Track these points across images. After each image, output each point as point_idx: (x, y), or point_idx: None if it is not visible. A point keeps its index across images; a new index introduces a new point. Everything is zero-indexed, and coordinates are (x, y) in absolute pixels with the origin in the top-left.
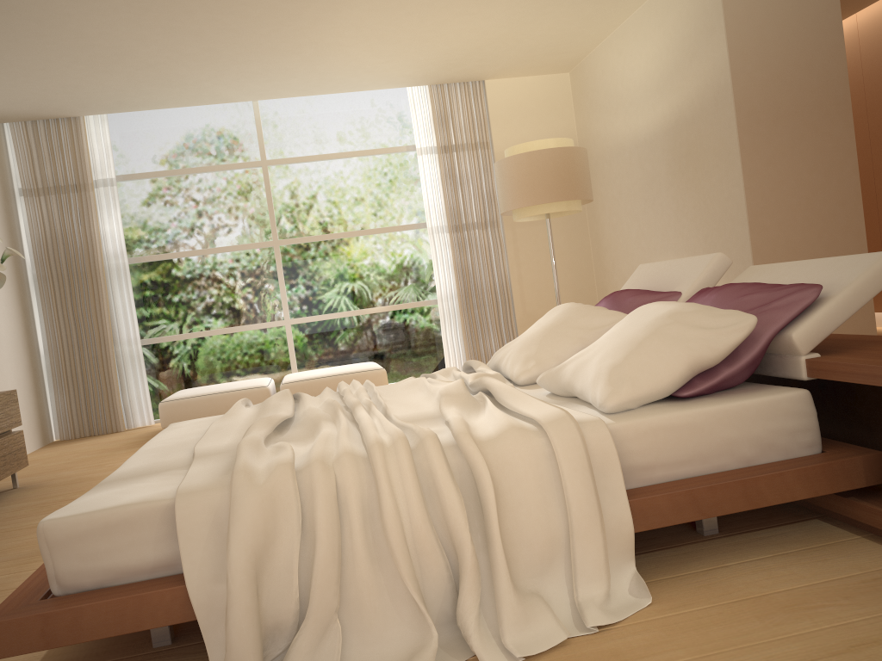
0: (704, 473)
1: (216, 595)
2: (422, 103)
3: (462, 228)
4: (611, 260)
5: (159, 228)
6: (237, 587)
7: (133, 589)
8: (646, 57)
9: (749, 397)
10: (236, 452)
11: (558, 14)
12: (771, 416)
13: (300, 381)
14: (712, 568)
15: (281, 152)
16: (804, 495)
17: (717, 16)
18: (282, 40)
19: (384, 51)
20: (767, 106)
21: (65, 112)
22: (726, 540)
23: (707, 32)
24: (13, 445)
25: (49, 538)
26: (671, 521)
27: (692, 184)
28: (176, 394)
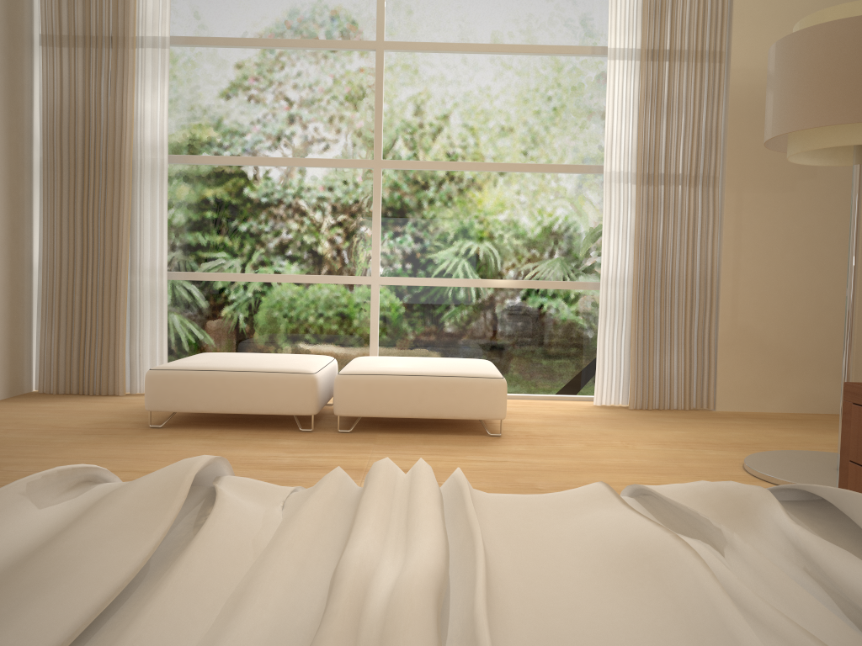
0: None
1: None
2: None
3: (658, 180)
4: None
5: (221, 119)
6: None
7: None
8: None
9: None
10: None
11: None
12: None
13: (366, 375)
14: None
15: (406, 33)
16: None
17: None
18: None
19: None
20: None
21: None
22: None
23: None
24: None
25: None
26: None
27: None
28: (183, 360)
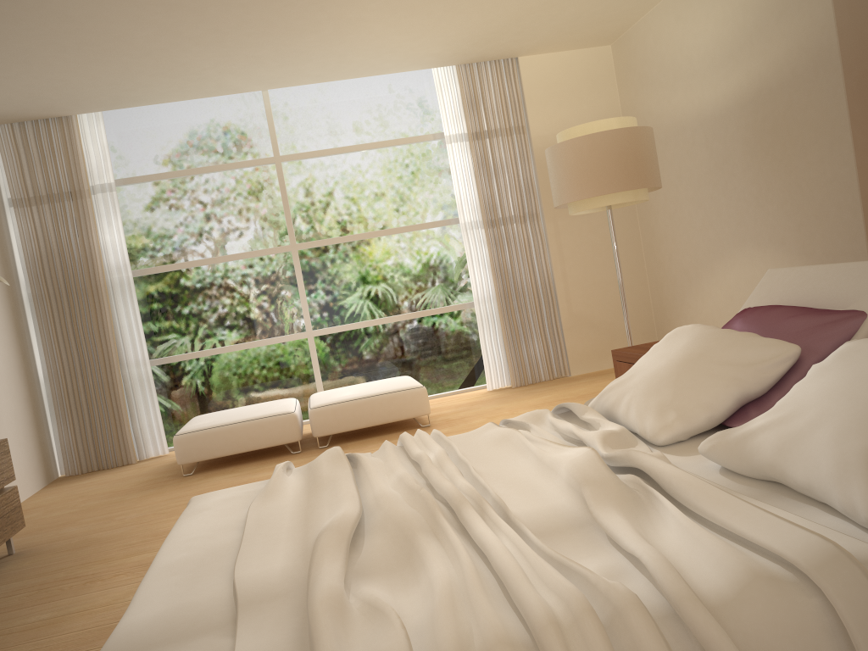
0: None
1: None
2: (449, 86)
3: (499, 223)
4: (668, 252)
5: (165, 236)
6: None
7: None
8: (714, 19)
9: None
10: (309, 624)
11: None
12: None
13: (330, 405)
14: None
15: (295, 147)
16: None
17: None
18: (298, 16)
19: (412, 26)
20: None
21: (54, 111)
22: None
23: None
24: (5, 506)
25: None
26: None
27: (779, 164)
28: (191, 424)
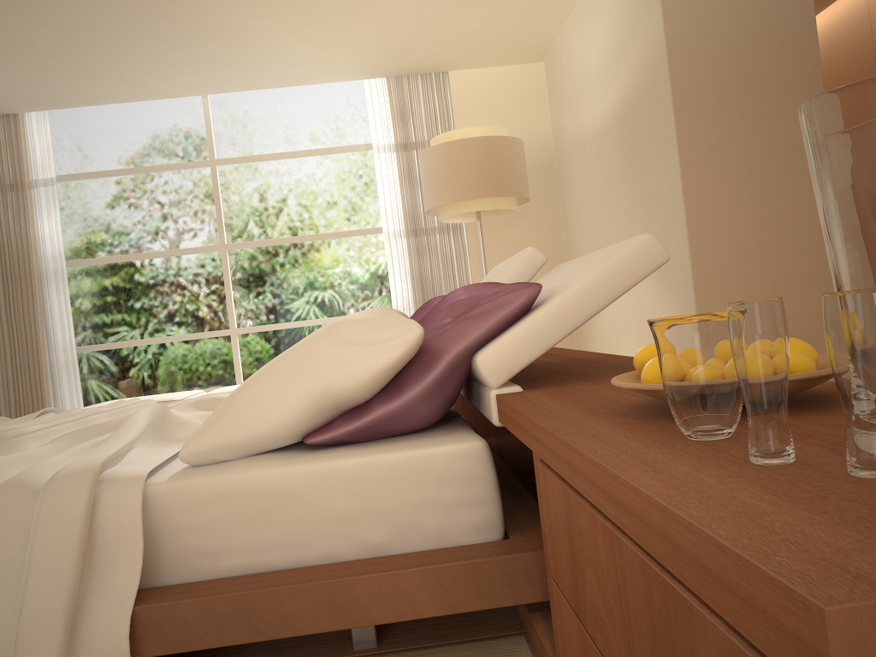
0: (302, 565)
1: None
2: (380, 97)
3: (422, 233)
4: None
5: (103, 230)
6: None
7: None
8: (599, 35)
9: (392, 450)
10: None
11: None
12: (416, 482)
13: None
14: None
15: (231, 151)
16: (435, 610)
17: None
18: (186, 22)
19: (311, 36)
20: (712, 81)
21: None
22: None
23: None
24: None
25: None
26: (206, 642)
27: (639, 179)
28: (90, 405)
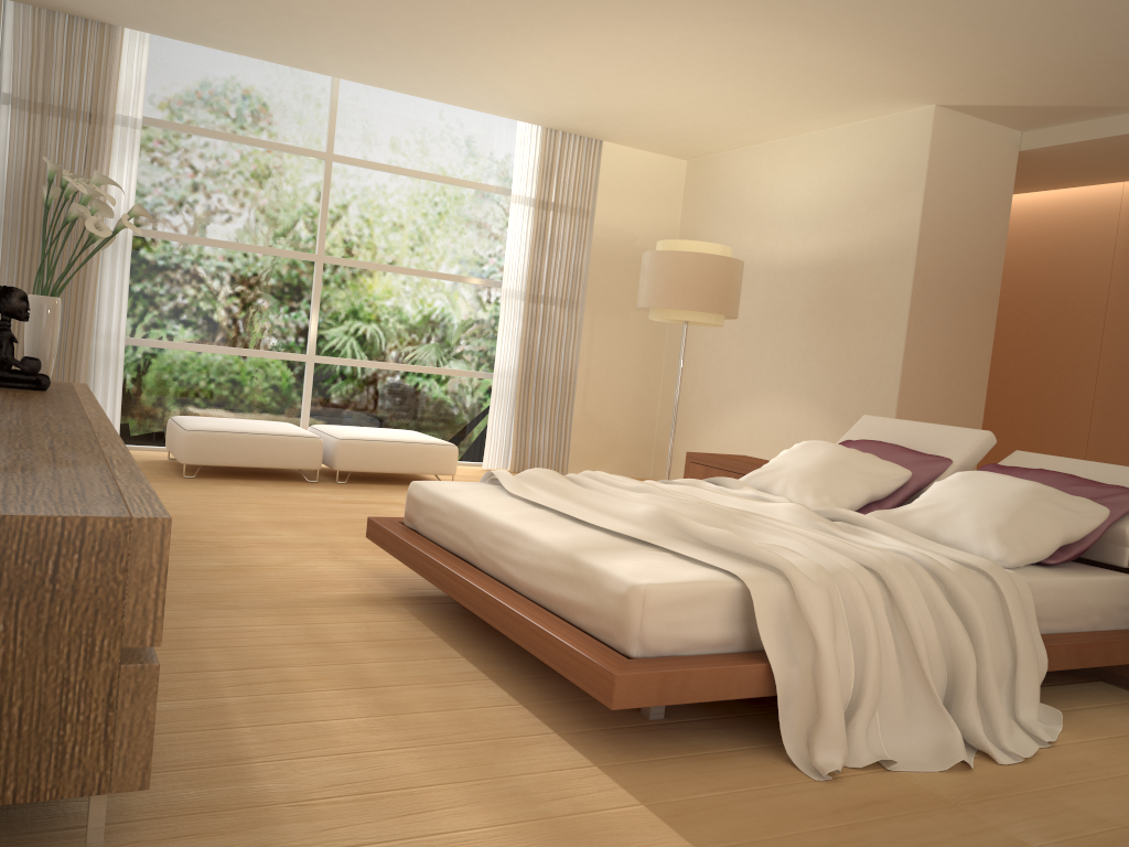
0: (1068, 631)
1: (791, 676)
2: (530, 144)
3: (540, 300)
4: (693, 378)
5: (177, 199)
6: (833, 671)
7: (716, 660)
8: (809, 184)
9: (1099, 574)
10: (737, 545)
11: (743, 112)
12: (1114, 593)
13: (361, 440)
14: (1070, 709)
15: (351, 150)
16: None
17: (917, 179)
18: (464, 41)
19: (547, 85)
20: (938, 279)
21: (109, 17)
22: (1050, 688)
23: (900, 189)
24: None
25: (648, 601)
26: (1062, 666)
27: (835, 330)
28: (193, 422)
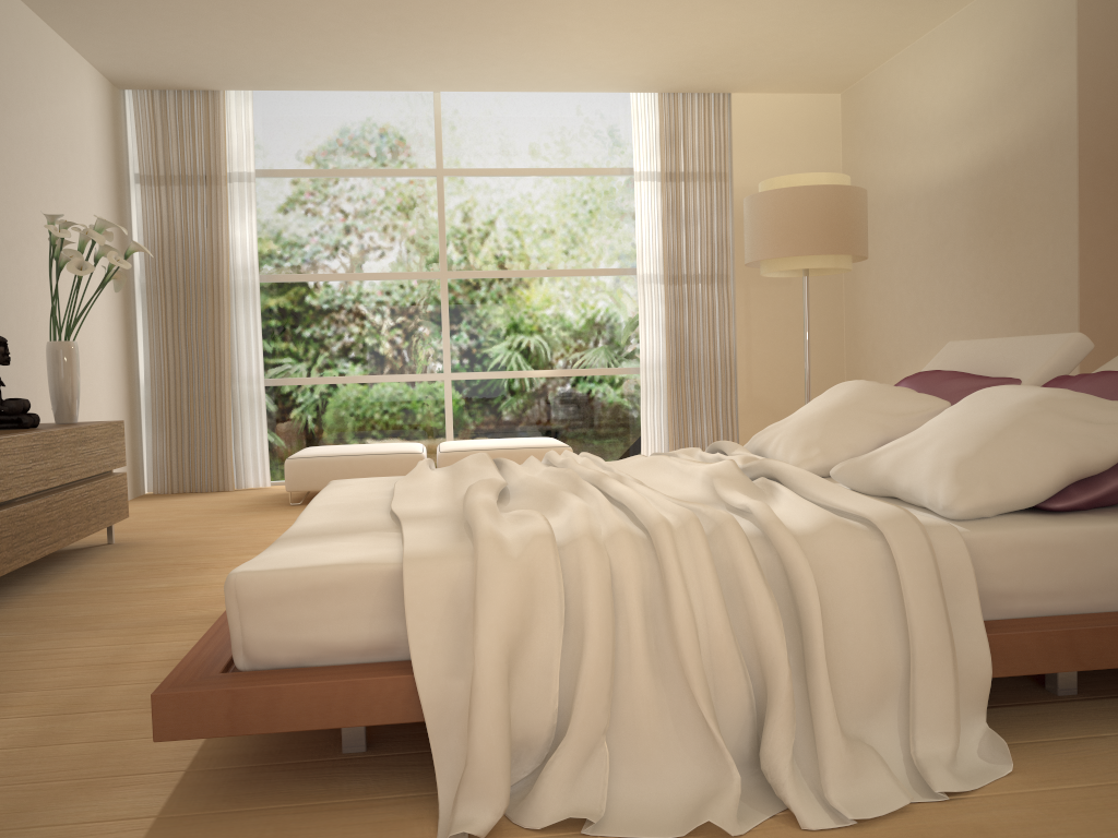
0: (1079, 612)
1: (451, 692)
2: (648, 115)
3: (682, 280)
4: (872, 340)
5: (301, 241)
6: (487, 684)
7: (343, 672)
8: (955, 80)
9: None
10: (469, 515)
11: (848, 13)
12: None
13: (463, 451)
14: (1083, 737)
15: (462, 161)
16: None
17: (1067, 32)
18: (493, 14)
19: (615, 41)
20: None
21: (203, 83)
22: (1091, 704)
23: (1050, 52)
24: (115, 489)
25: (241, 595)
26: (1039, 668)
27: (1002, 250)
28: (305, 451)
